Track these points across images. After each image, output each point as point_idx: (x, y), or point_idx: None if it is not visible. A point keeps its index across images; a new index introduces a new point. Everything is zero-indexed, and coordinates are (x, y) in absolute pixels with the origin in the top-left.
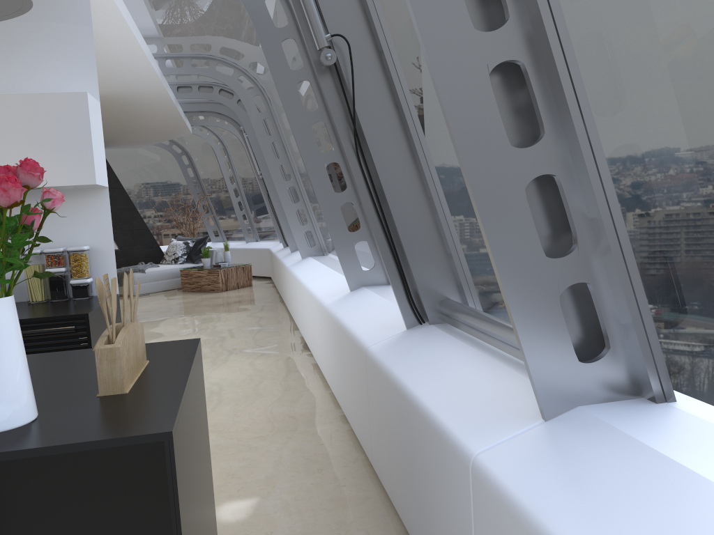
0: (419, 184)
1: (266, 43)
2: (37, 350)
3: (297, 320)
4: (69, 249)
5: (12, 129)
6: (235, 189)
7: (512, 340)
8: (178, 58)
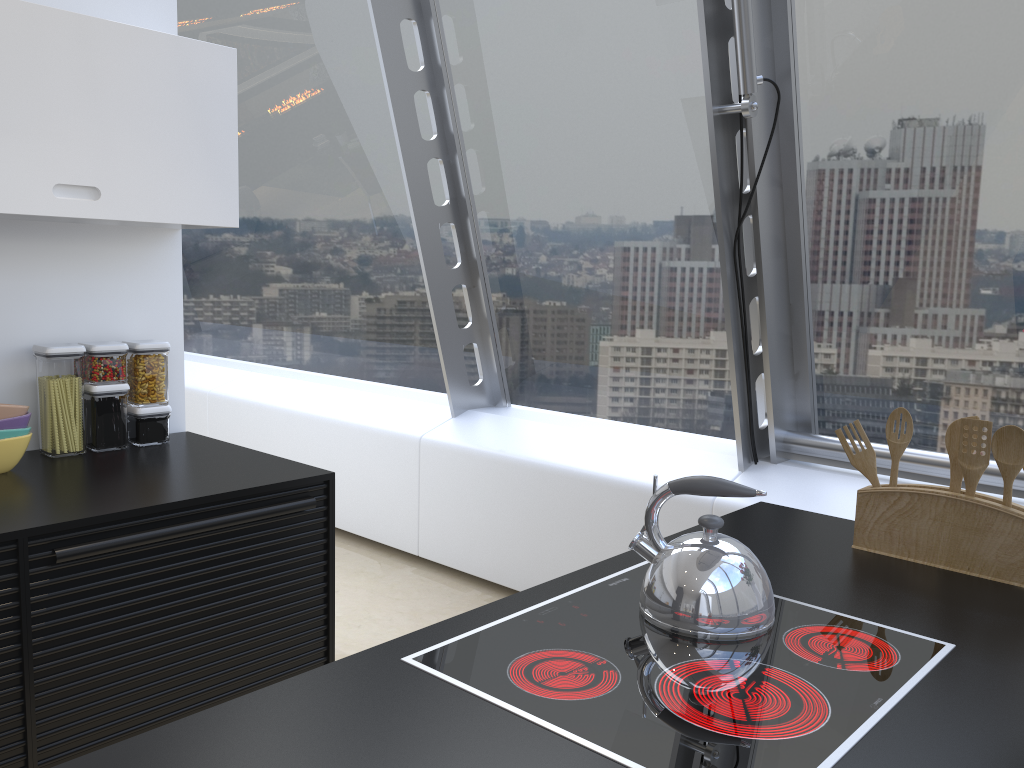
0: (786, 286)
1: (381, 18)
2: (251, 549)
3: None
4: (143, 347)
5: (98, 95)
6: None
7: (1021, 478)
8: None
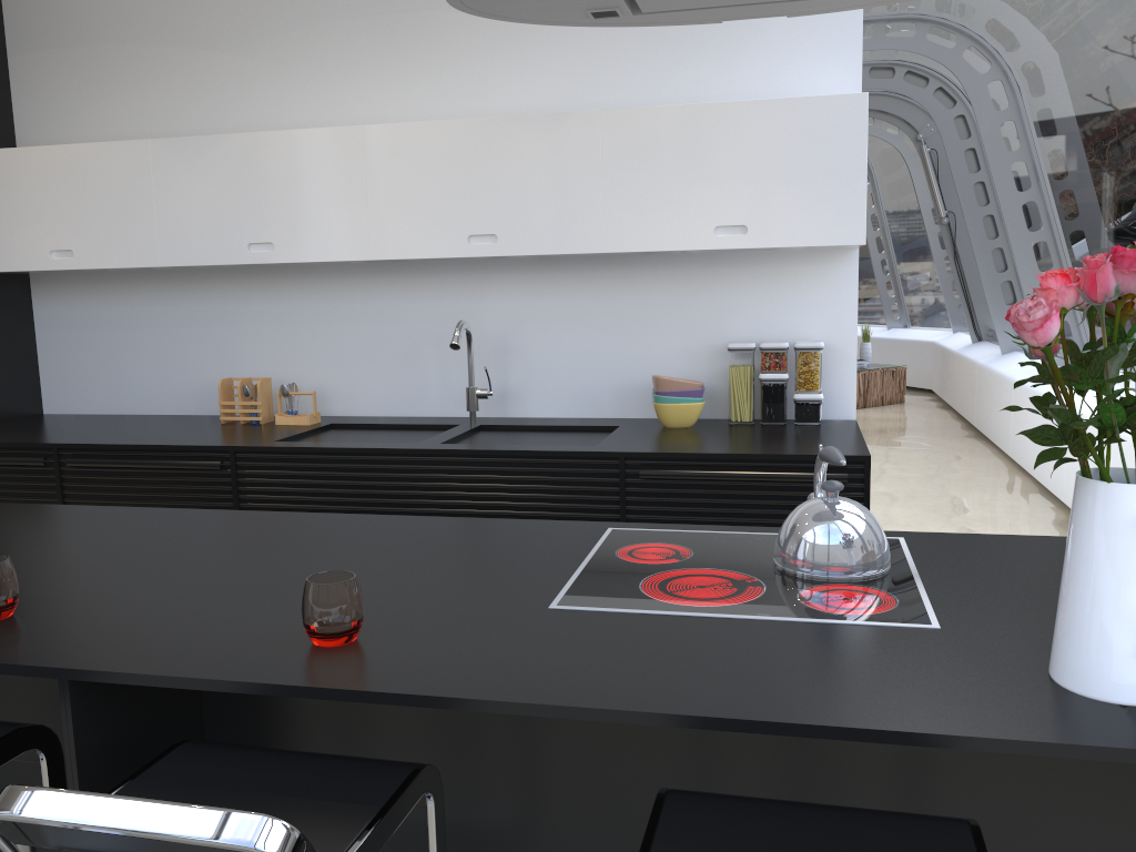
0: None
1: None
2: (786, 503)
3: (1049, 477)
4: (798, 346)
5: (748, 157)
6: (876, 239)
7: None
8: (864, 22)
